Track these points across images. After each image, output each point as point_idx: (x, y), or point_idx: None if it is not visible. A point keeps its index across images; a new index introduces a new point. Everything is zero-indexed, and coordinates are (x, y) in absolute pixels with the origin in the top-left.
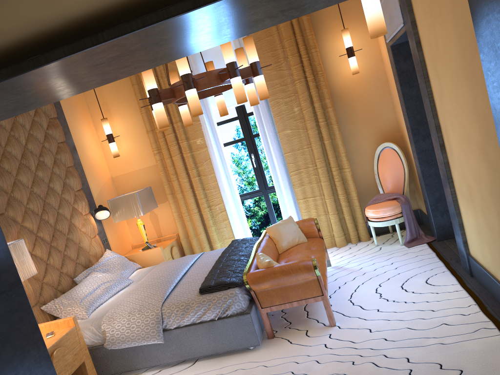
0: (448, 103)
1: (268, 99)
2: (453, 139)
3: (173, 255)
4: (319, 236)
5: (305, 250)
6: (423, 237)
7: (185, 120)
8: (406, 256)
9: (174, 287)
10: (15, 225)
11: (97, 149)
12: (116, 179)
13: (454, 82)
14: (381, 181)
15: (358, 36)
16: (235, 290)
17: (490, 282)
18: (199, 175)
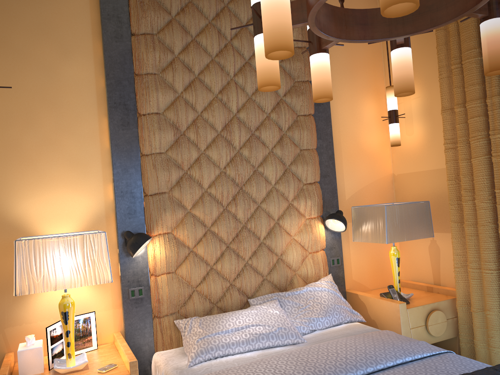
0: None
1: None
2: None
3: (428, 324)
4: None
5: None
6: None
7: (396, 81)
8: None
9: None
10: (175, 211)
11: (380, 132)
12: (398, 179)
13: None
14: None
15: None
16: None
17: None
18: None
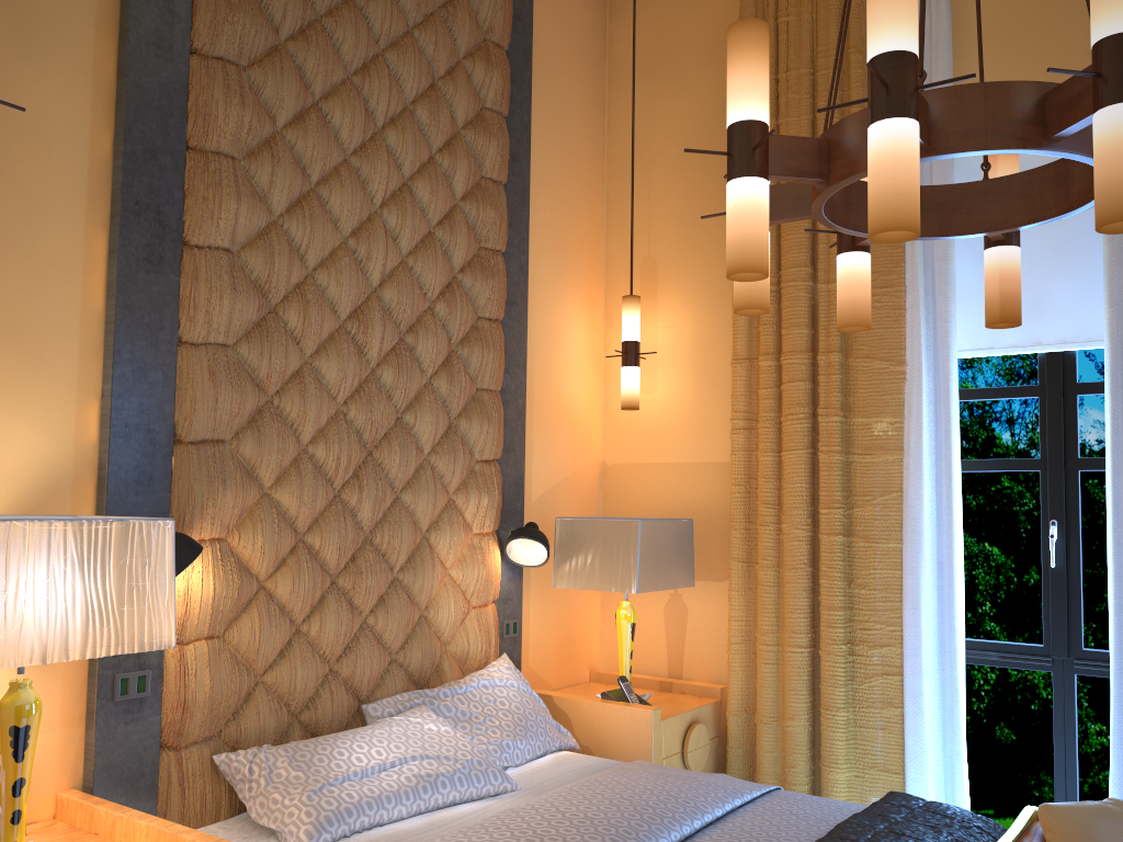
0: None
1: None
2: None
3: (687, 749)
4: None
5: None
6: None
7: (847, 305)
8: None
9: None
10: (243, 487)
11: (591, 377)
12: (613, 474)
13: None
14: None
15: None
16: None
17: None
18: (849, 531)
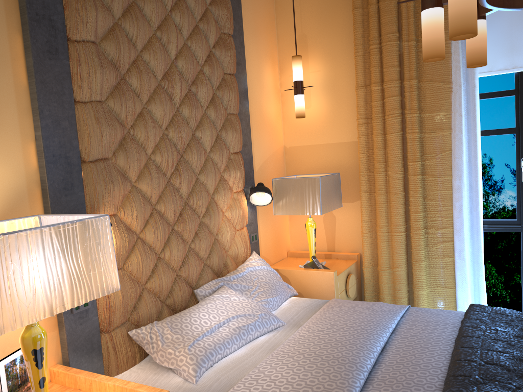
0: None
1: None
2: None
3: (348, 287)
4: None
5: None
6: None
7: (475, 52)
8: None
9: (365, 382)
10: (122, 184)
11: (275, 102)
12: (290, 152)
13: None
14: None
15: None
16: None
17: None
18: (423, 172)
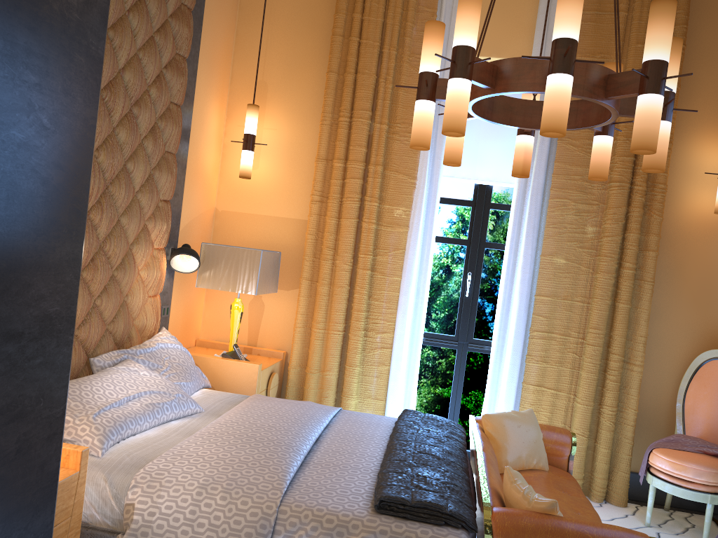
0: None
1: (546, 193)
2: None
3: (270, 387)
4: (566, 467)
5: (557, 490)
6: None
7: (453, 151)
8: None
9: (300, 465)
10: None
11: (216, 152)
12: (222, 217)
13: None
14: (685, 413)
15: None
16: (460, 535)
17: None
18: (373, 268)
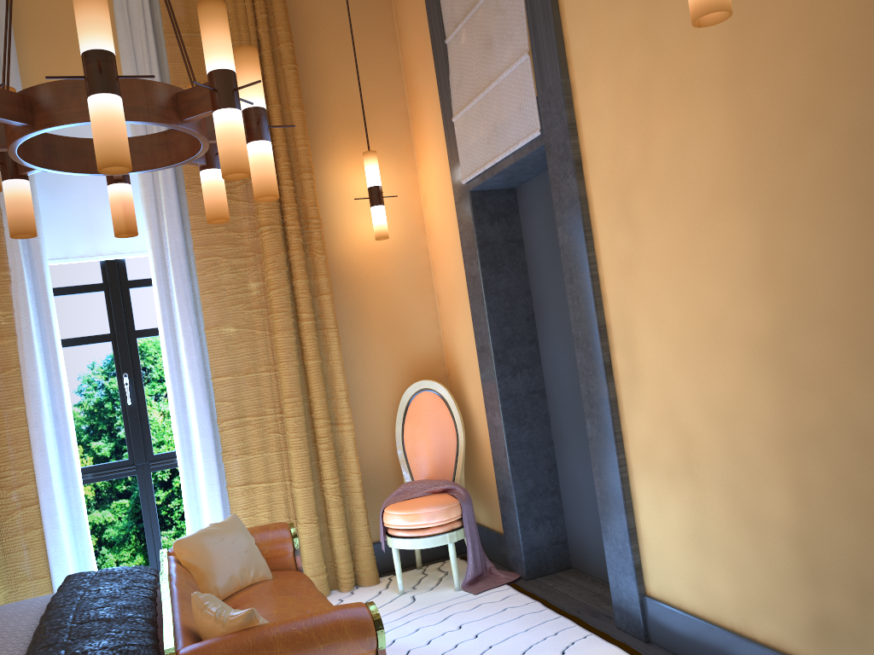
0: (654, 273)
1: (192, 254)
2: (651, 348)
3: None
4: (295, 566)
5: (282, 596)
6: (496, 572)
7: (19, 218)
8: (483, 610)
9: None
10: None
11: None
12: None
13: (693, 222)
14: (408, 458)
15: (386, 175)
16: None
17: (723, 646)
18: None
